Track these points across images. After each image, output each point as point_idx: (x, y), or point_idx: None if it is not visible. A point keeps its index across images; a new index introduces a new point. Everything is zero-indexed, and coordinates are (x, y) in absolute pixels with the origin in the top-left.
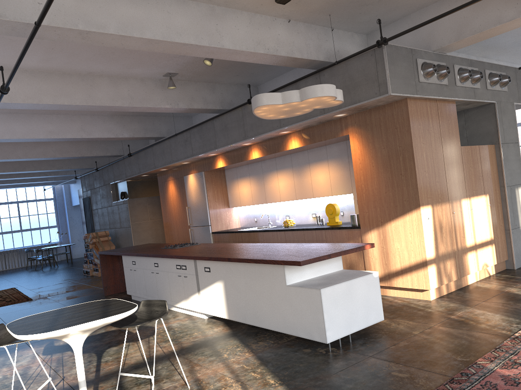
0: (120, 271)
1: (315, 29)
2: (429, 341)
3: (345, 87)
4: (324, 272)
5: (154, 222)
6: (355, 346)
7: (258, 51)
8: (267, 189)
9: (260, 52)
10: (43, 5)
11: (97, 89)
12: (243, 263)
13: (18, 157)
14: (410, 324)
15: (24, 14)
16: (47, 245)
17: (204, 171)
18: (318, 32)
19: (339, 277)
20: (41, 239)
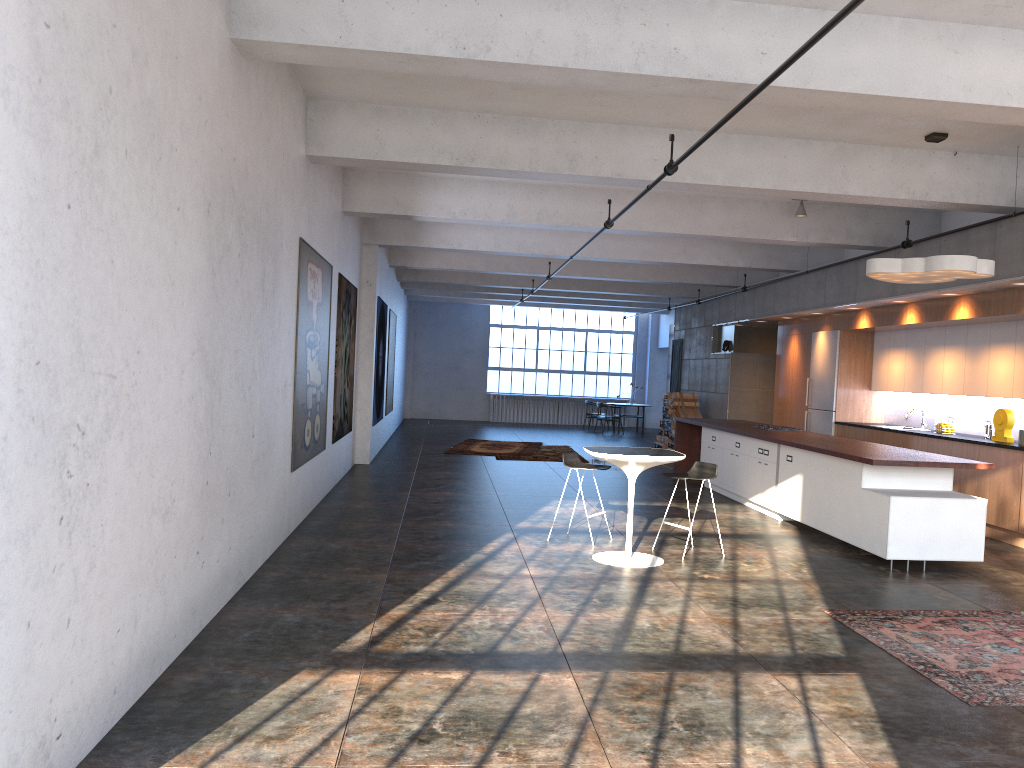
0: (697, 449)
1: (999, 162)
2: (1017, 591)
3: (1023, 248)
4: (920, 487)
5: (764, 393)
6: (923, 574)
7: (896, 197)
8: (927, 372)
9: (899, 198)
10: (657, 161)
11: (706, 214)
12: (825, 456)
13: (601, 276)
14: (1021, 578)
15: (639, 172)
16: (613, 400)
17: (840, 330)
18: (1003, 166)
19: (932, 494)
20: (607, 390)
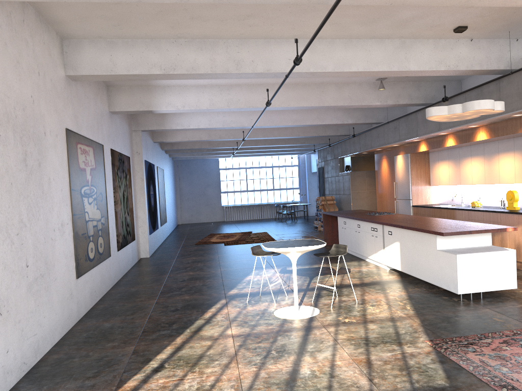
0: (336, 228)
1: (498, 42)
2: None
3: (518, 93)
4: (472, 245)
5: (370, 192)
6: (482, 301)
7: (439, 69)
8: (462, 172)
9: (441, 70)
10: (291, 60)
11: (326, 93)
12: (412, 231)
13: (274, 136)
14: None
15: (281, 67)
16: (290, 203)
17: (410, 153)
18: (500, 45)
19: (481, 249)
20: (287, 197)
